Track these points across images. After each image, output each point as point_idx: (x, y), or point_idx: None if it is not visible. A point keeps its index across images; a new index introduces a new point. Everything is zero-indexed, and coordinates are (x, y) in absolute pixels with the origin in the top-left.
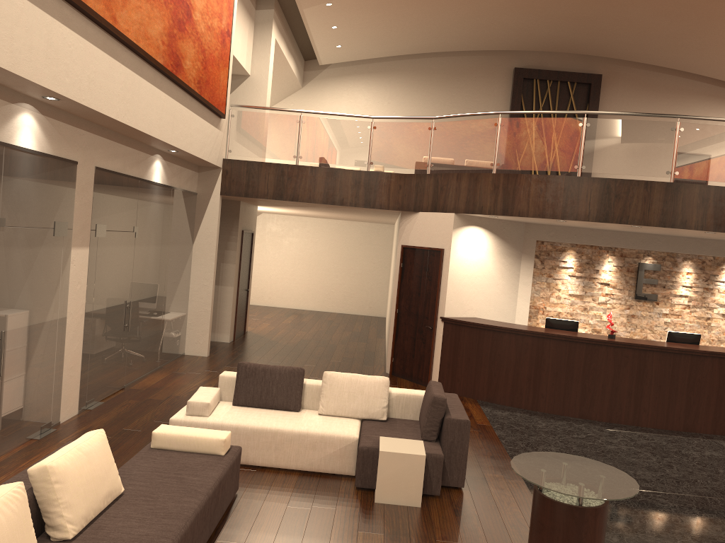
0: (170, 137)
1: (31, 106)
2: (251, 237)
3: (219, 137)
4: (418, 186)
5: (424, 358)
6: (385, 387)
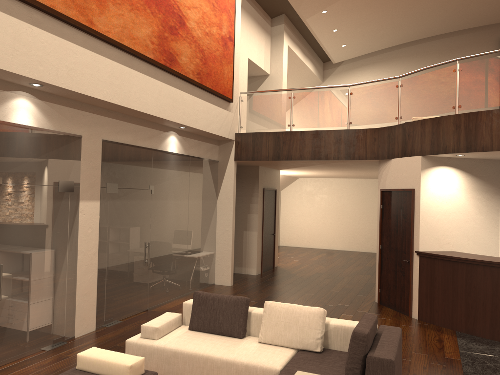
0: (171, 115)
1: (27, 93)
2: (274, 193)
3: (229, 117)
4: (390, 136)
5: (404, 289)
6: (320, 318)
